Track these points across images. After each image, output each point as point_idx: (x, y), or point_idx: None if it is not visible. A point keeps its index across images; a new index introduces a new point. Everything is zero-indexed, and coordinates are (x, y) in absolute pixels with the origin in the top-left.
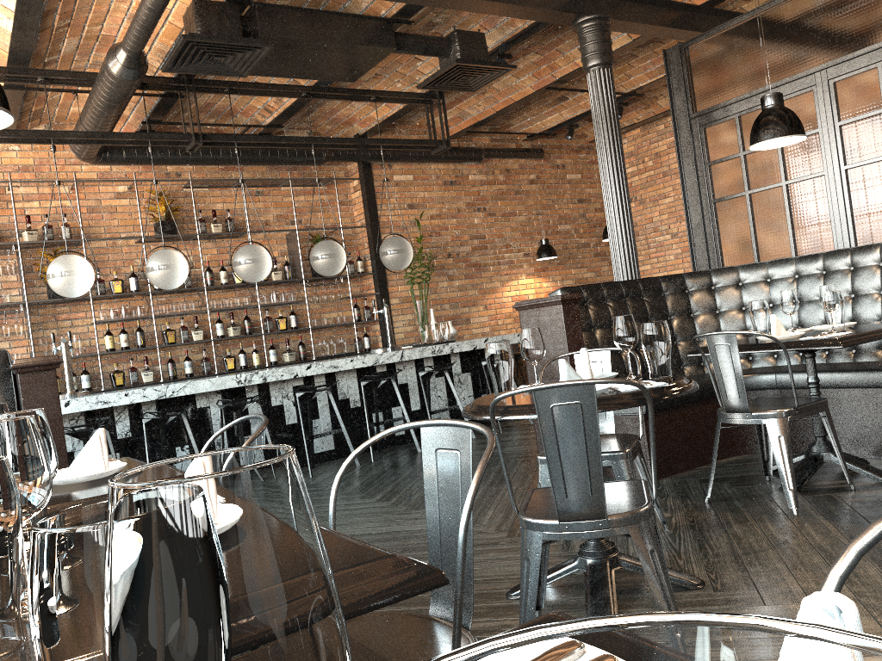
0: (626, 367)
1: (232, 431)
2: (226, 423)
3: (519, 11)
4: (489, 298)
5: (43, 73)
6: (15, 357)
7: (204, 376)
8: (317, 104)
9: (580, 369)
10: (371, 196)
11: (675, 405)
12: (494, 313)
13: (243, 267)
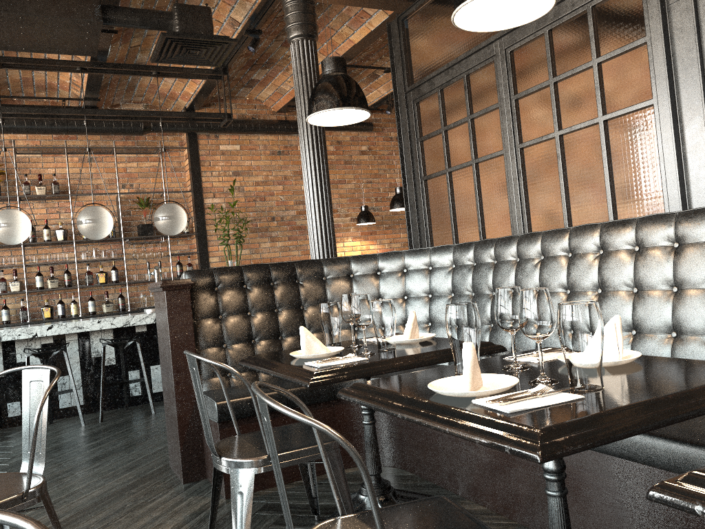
0: None
1: None
2: None
3: None
4: None
5: None
6: None
7: (11, 325)
8: (130, 79)
9: (25, 389)
10: (195, 164)
11: None
12: None
13: None
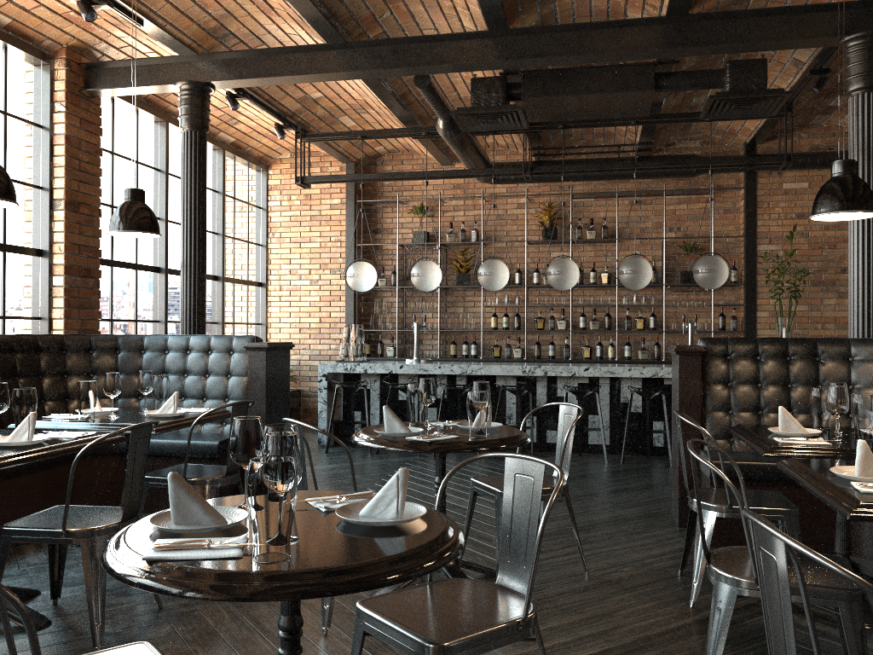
0: None
1: (521, 410)
2: (516, 402)
3: (751, 47)
4: None
5: (424, 129)
6: (428, 325)
7: (555, 360)
8: None
9: (560, 418)
10: (751, 206)
11: (757, 479)
12: None
13: (550, 277)
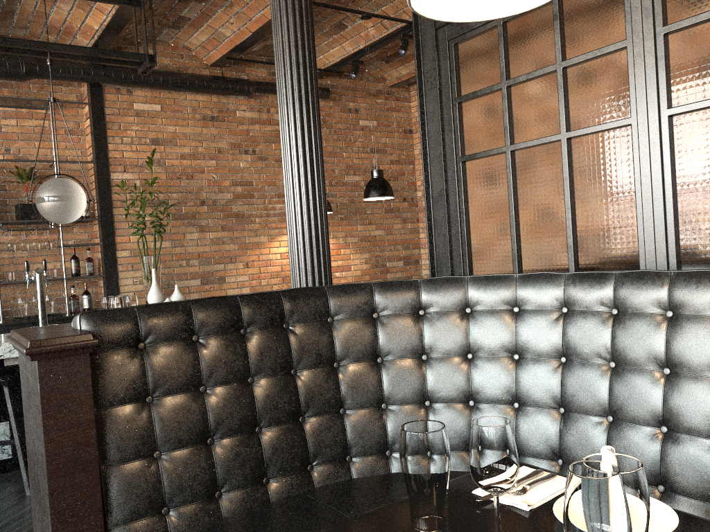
0: (218, 473)
1: None
2: None
3: None
4: (252, 254)
5: None
6: None
7: None
8: (6, 0)
9: None
10: (100, 126)
11: None
12: (257, 272)
13: None
